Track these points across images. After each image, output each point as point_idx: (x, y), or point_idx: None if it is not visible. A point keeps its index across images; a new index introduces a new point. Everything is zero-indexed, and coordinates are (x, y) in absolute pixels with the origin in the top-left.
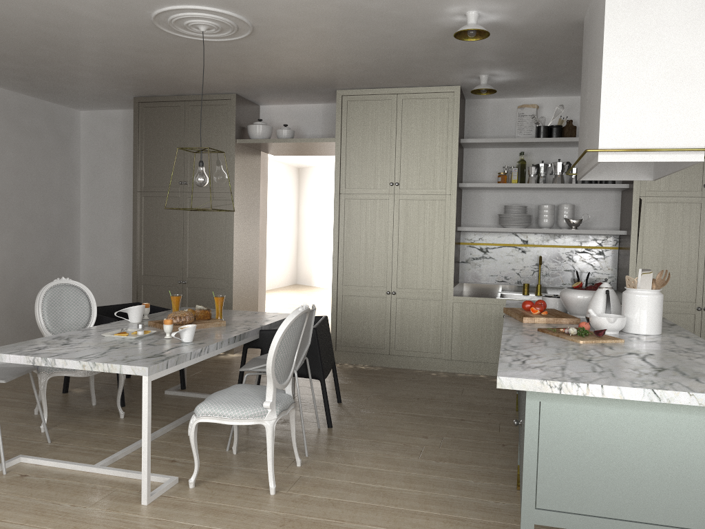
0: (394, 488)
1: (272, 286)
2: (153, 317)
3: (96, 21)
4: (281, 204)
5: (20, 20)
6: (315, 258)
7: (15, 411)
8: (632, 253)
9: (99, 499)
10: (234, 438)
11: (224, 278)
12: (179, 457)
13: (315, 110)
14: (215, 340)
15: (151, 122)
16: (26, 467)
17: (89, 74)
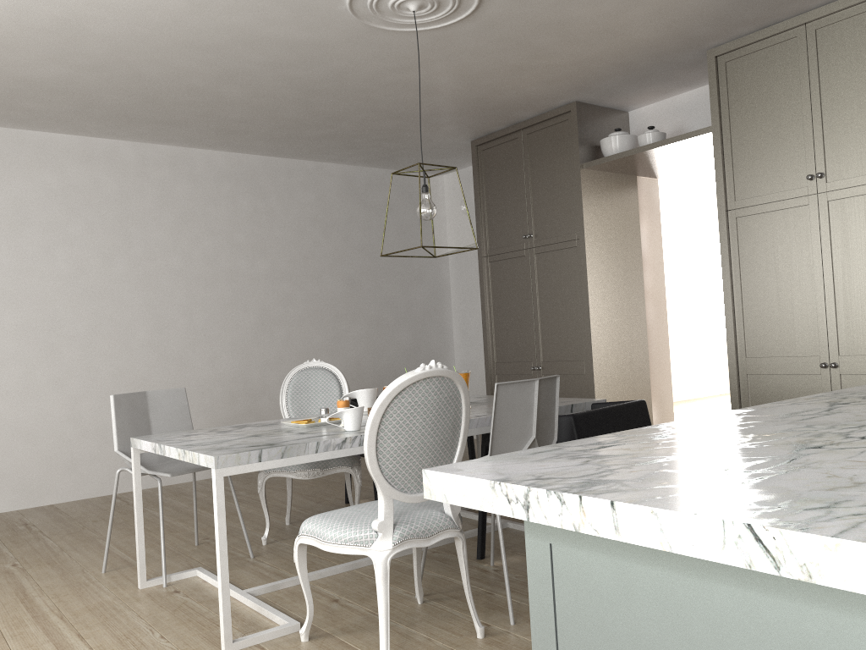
0: None
1: None
2: None
3: (313, 43)
4: None
5: (256, 69)
6: None
7: (274, 519)
8: None
9: (195, 634)
10: (414, 578)
11: (583, 359)
12: (349, 596)
13: (703, 96)
14: None
15: (490, 167)
16: (192, 582)
17: (394, 122)
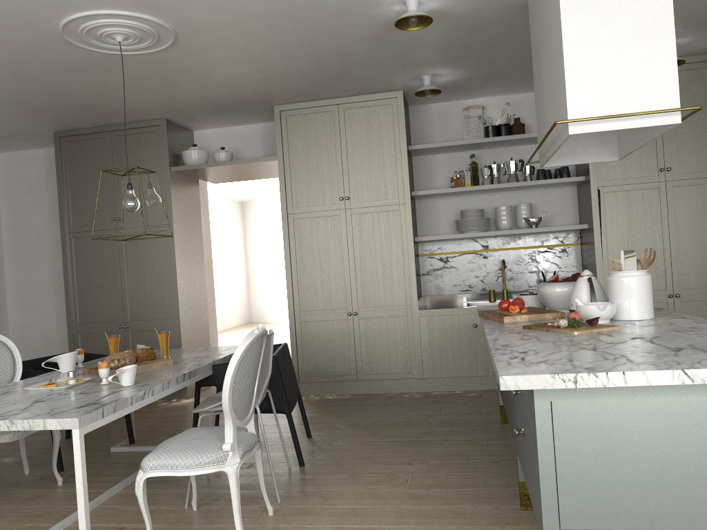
0: (384, 527)
1: (225, 327)
2: (89, 364)
3: None
4: (226, 241)
5: None
6: (267, 293)
7: None
8: (597, 245)
9: None
10: (193, 492)
11: (170, 317)
12: (129, 522)
13: (253, 131)
14: (160, 380)
15: (75, 157)
16: None
17: None
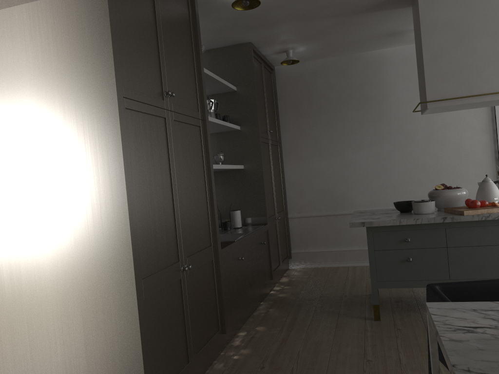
0: None
1: None
2: None
3: None
4: None
5: None
6: None
7: None
8: (264, 181)
9: None
10: None
11: None
12: None
13: None
14: None
15: None
16: None
17: None
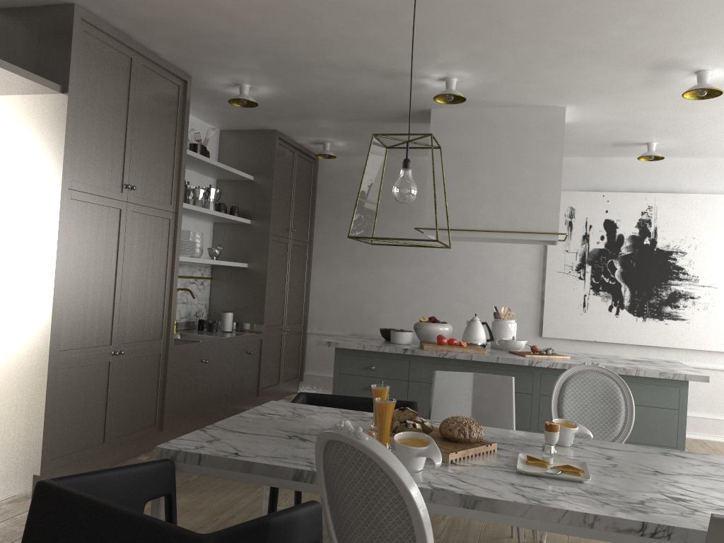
0: None
1: None
2: None
3: None
4: None
5: None
6: None
7: None
8: (267, 285)
9: None
10: None
11: None
12: None
13: None
14: (540, 435)
15: None
16: None
17: None
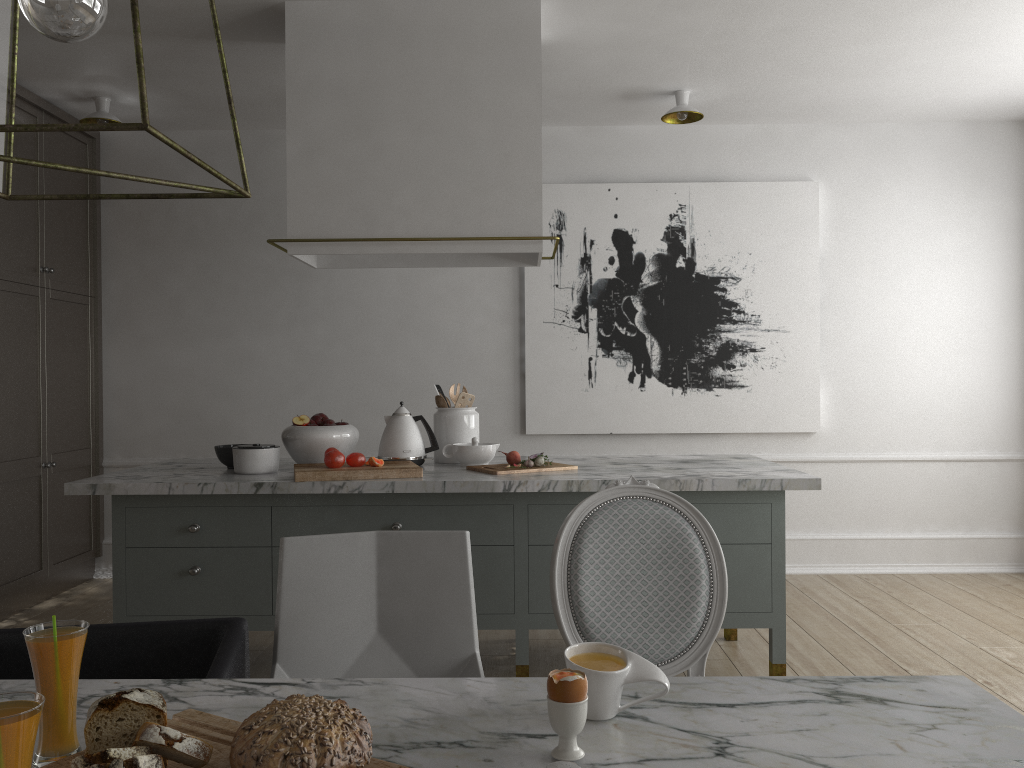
0: None
1: None
2: None
3: None
4: None
5: None
6: None
7: None
8: None
9: None
10: None
11: None
12: None
13: None
14: (536, 685)
15: None
16: None
17: None
